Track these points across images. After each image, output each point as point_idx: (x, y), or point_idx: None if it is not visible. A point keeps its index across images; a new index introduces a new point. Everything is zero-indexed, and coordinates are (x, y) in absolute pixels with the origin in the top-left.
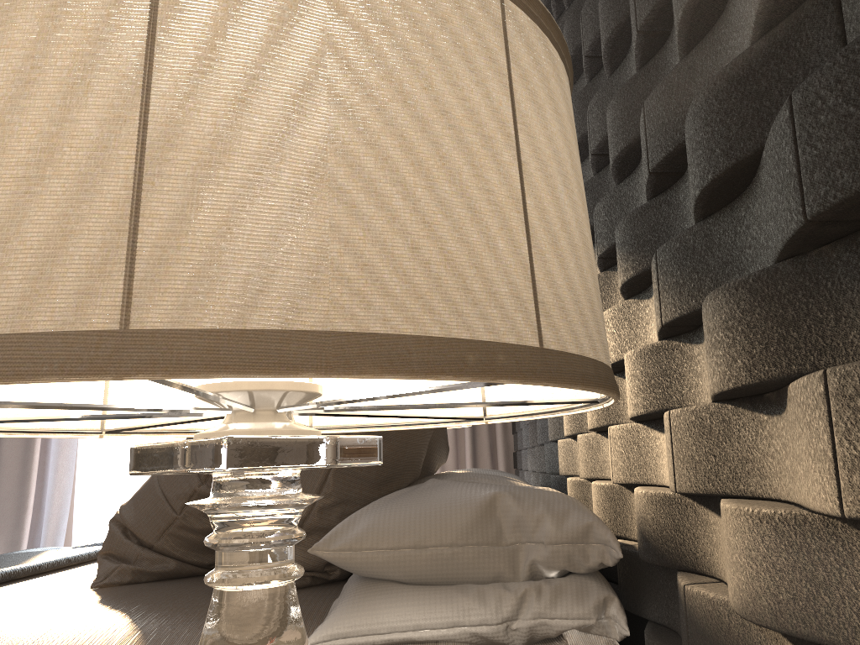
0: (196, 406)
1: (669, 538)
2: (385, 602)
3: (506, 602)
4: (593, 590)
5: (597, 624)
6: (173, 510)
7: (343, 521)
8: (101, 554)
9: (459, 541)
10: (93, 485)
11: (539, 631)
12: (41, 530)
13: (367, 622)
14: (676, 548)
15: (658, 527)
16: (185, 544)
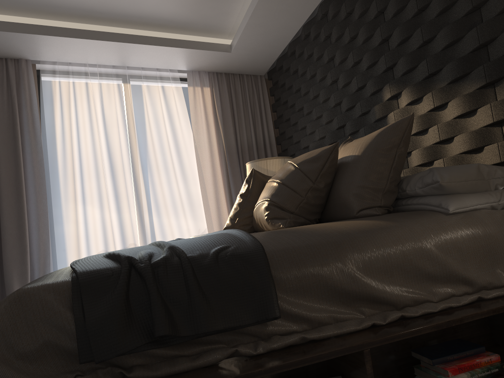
0: None
1: None
2: (464, 198)
3: (497, 195)
4: None
5: None
6: (300, 196)
7: (438, 175)
8: (267, 219)
9: (476, 178)
10: (59, 238)
11: None
12: (32, 266)
13: (463, 204)
14: None
15: None
16: (305, 211)
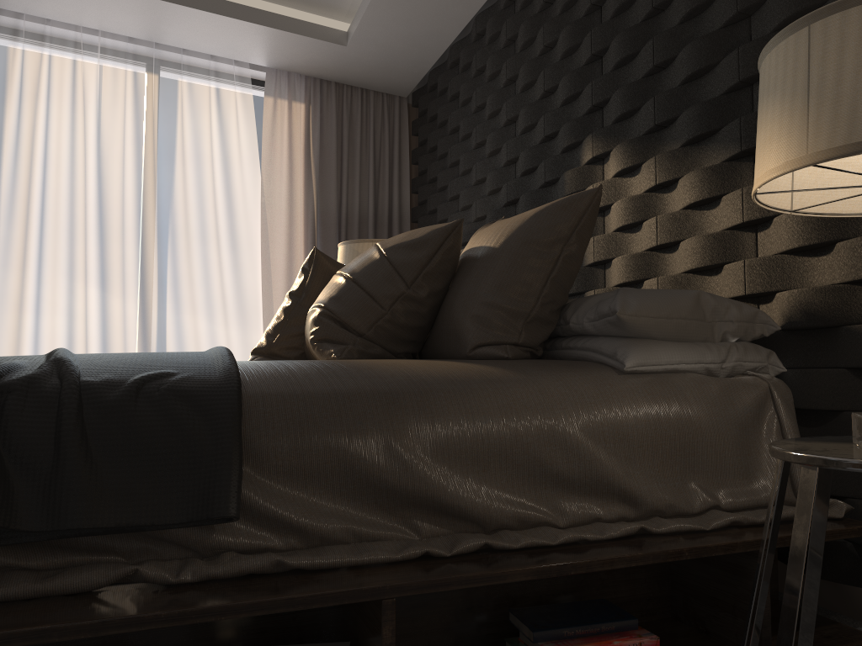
0: (762, 190)
1: (836, 310)
2: (659, 347)
3: (722, 351)
4: (761, 348)
5: (767, 366)
6: (381, 307)
7: (619, 300)
8: (313, 340)
9: (689, 316)
10: None
11: (736, 370)
12: None
13: (654, 358)
14: (842, 314)
15: (825, 305)
16: (387, 335)
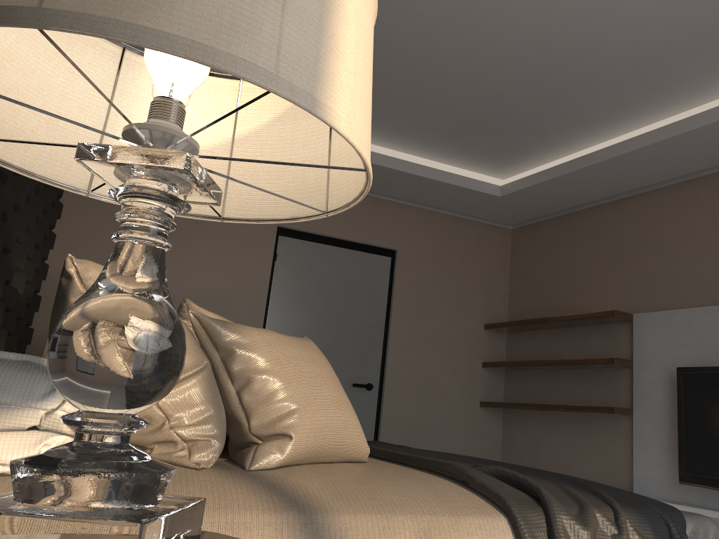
0: None
1: None
2: None
3: None
4: None
5: None
6: None
7: None
8: None
9: None
10: None
11: None
12: None
13: None
14: None
15: None
16: None
